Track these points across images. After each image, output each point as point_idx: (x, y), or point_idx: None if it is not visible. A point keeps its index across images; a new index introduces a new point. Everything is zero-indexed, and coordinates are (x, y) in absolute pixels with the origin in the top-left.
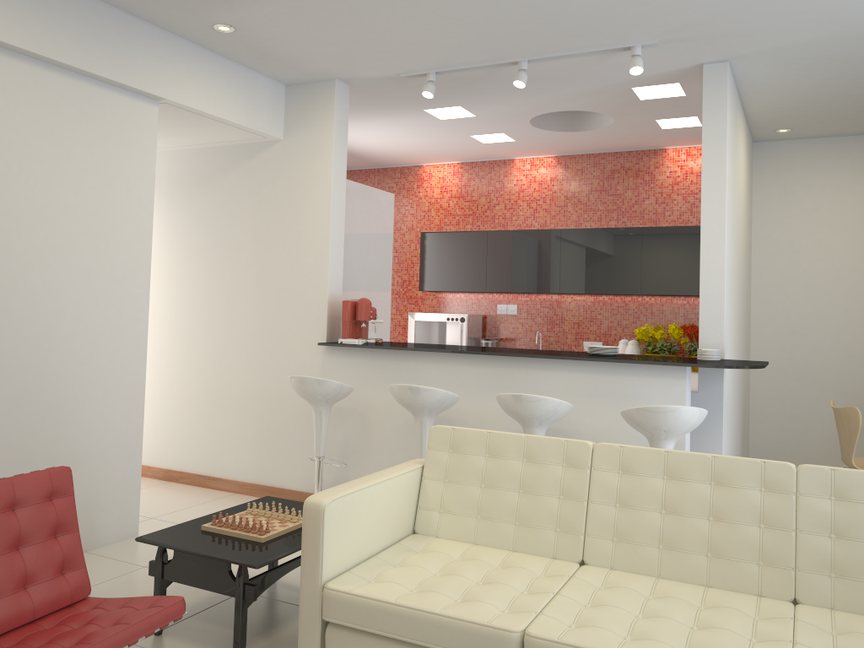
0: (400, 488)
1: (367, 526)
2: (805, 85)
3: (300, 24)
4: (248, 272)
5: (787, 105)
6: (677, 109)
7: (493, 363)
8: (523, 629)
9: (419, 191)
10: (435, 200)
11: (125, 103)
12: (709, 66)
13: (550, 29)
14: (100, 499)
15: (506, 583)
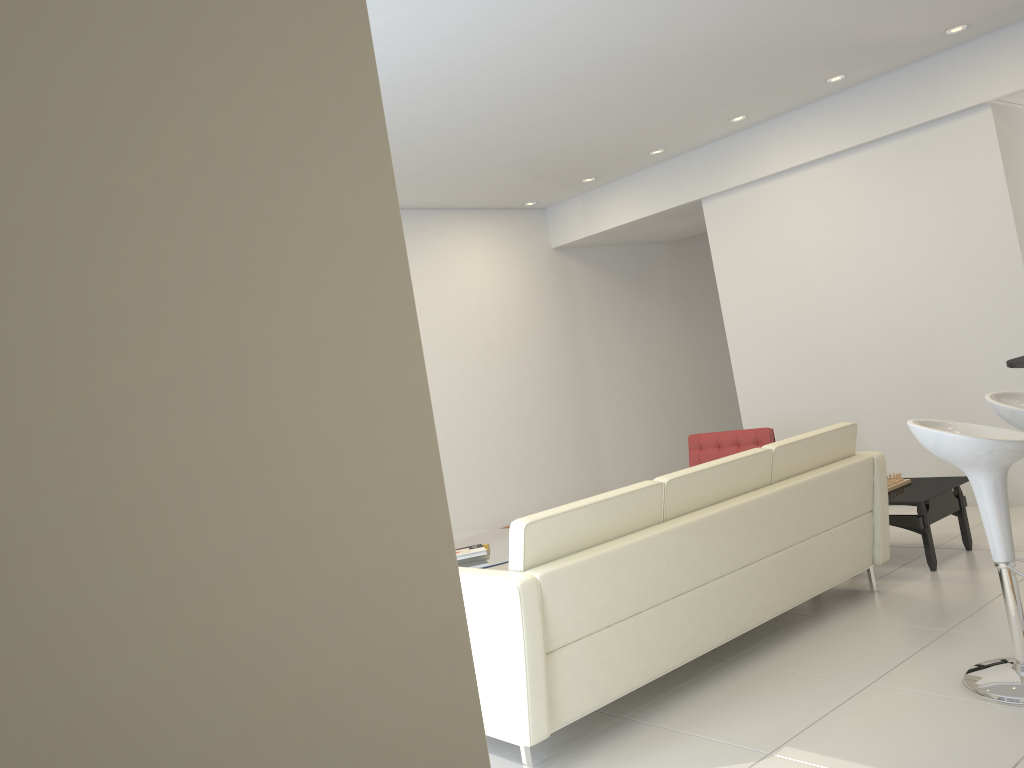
0: None
1: None
2: None
3: (941, 9)
4: None
5: None
6: None
7: None
8: None
9: None
10: None
11: (953, 127)
12: None
13: None
14: (1016, 465)
15: None
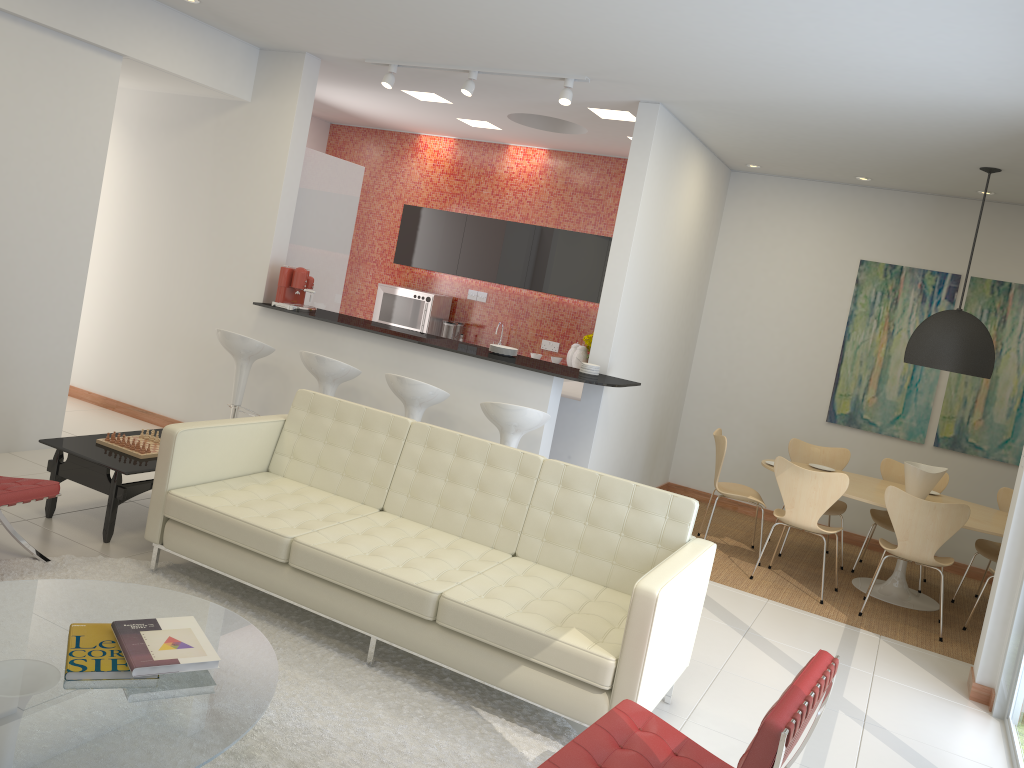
0: (257, 434)
1: (218, 456)
2: (745, 134)
3: (259, 9)
4: (202, 224)
5: (741, 146)
6: None
7: (401, 346)
8: (294, 537)
9: (413, 160)
10: (427, 173)
11: (88, 57)
12: (643, 105)
13: (486, 52)
14: (27, 410)
15: (310, 512)
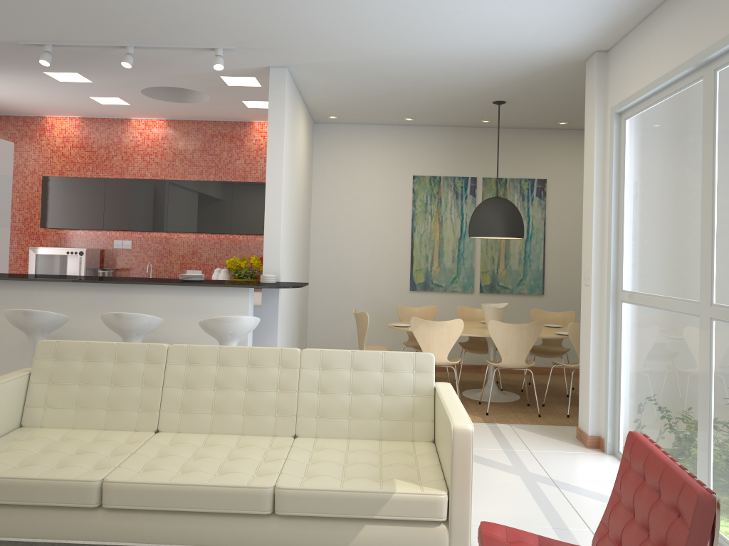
0: (8, 392)
1: None
2: (341, 89)
3: None
4: None
5: (332, 101)
6: (256, 95)
7: (100, 289)
8: (102, 478)
9: (42, 139)
10: (58, 148)
11: None
12: (274, 69)
13: (150, 27)
14: None
15: (95, 451)
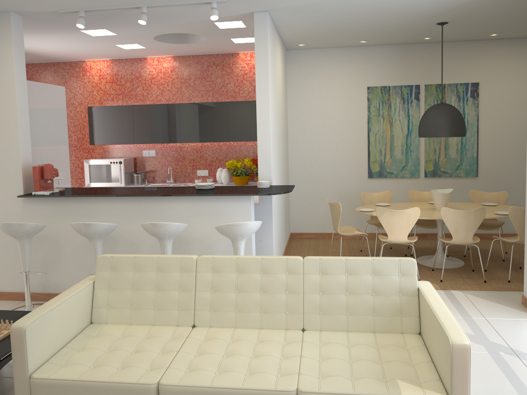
0: (79, 300)
1: (58, 330)
2: (310, 24)
3: None
4: None
5: (302, 33)
6: (242, 33)
7: (138, 200)
8: (158, 381)
9: (84, 78)
10: (96, 84)
11: None
12: (257, 13)
13: None
14: None
15: (149, 349)
